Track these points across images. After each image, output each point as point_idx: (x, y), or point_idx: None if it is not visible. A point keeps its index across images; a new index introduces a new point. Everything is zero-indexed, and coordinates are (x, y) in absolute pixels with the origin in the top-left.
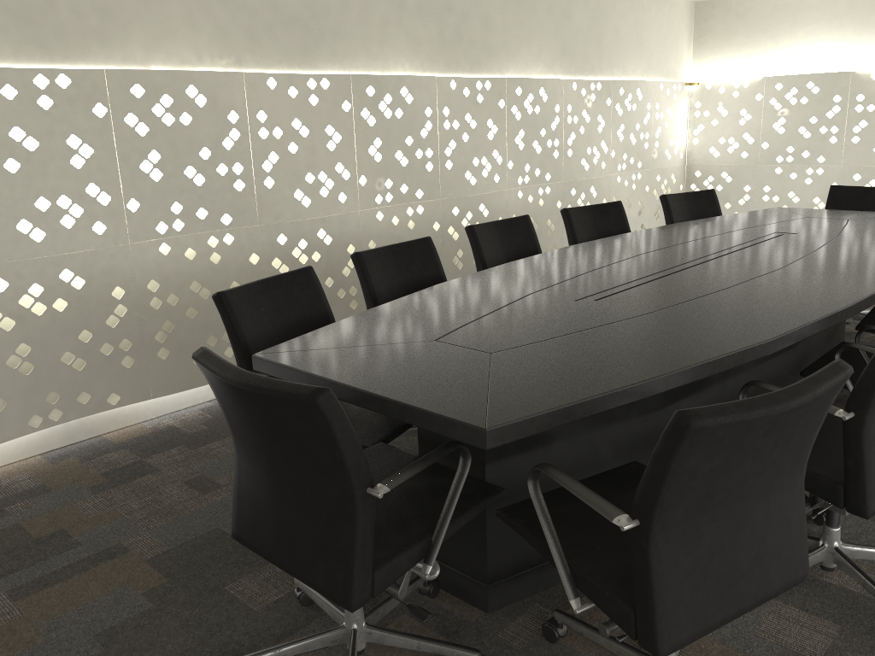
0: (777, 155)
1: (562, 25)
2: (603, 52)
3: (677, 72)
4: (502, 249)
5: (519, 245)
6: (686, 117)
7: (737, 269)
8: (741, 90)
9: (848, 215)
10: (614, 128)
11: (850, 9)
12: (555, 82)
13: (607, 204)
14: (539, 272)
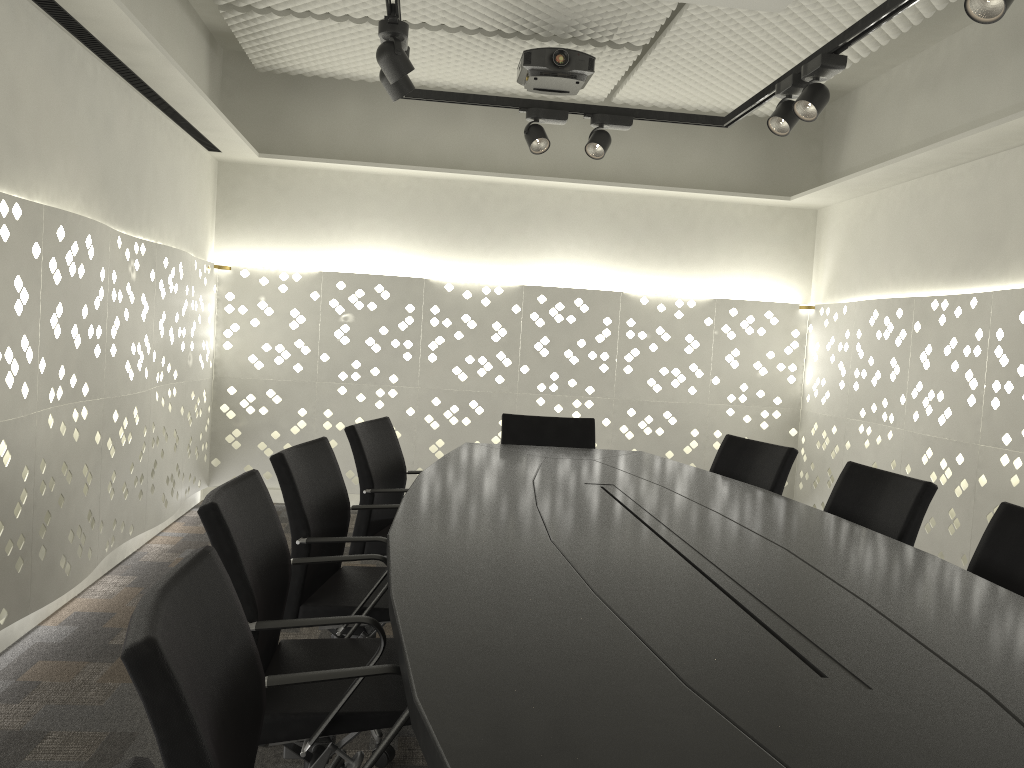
0: (340, 371)
1: (104, 140)
2: (143, 199)
3: (203, 248)
4: (249, 549)
5: (263, 535)
6: (215, 311)
7: (753, 557)
8: (291, 283)
9: (576, 454)
10: (157, 317)
11: (414, 209)
12: (104, 230)
13: (315, 443)
14: (520, 608)
